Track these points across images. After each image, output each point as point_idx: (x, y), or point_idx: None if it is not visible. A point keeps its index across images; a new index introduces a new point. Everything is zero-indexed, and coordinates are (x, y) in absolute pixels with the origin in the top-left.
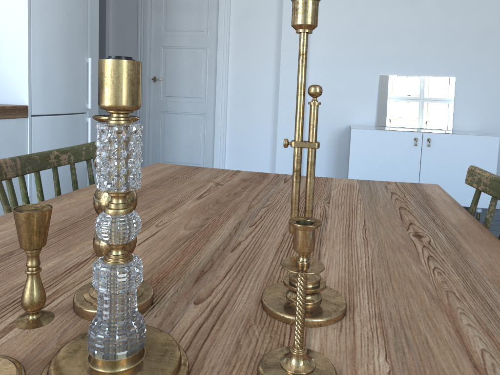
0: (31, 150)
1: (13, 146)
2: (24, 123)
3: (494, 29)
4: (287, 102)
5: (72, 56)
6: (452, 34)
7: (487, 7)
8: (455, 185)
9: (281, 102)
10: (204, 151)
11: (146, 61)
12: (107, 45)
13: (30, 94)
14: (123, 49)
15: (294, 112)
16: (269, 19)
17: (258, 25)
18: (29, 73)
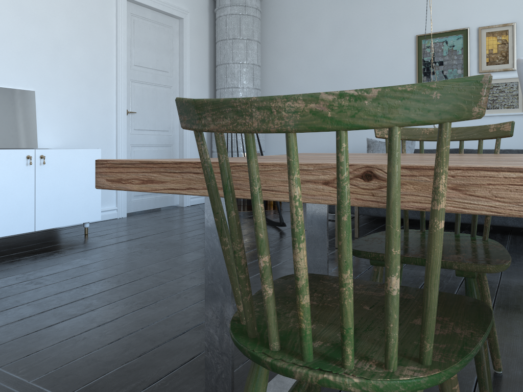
0: None
1: None
2: None
3: (65, 46)
4: None
5: None
6: (29, 44)
7: (58, 23)
8: (69, 203)
9: None
10: None
11: None
12: None
13: None
14: None
15: None
16: None
17: None
18: None
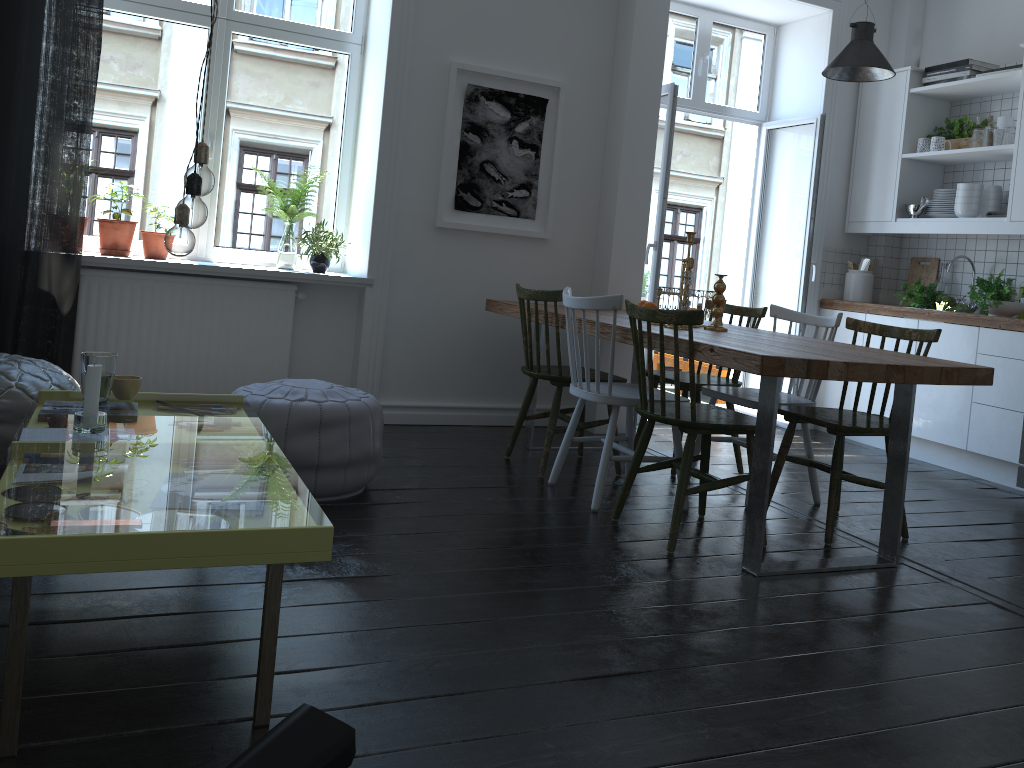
0: None
1: None
2: None
3: None
4: None
5: None
6: None
7: None
8: None
9: None
10: None
11: None
12: None
13: None
14: None
15: None
16: None
17: None
18: None
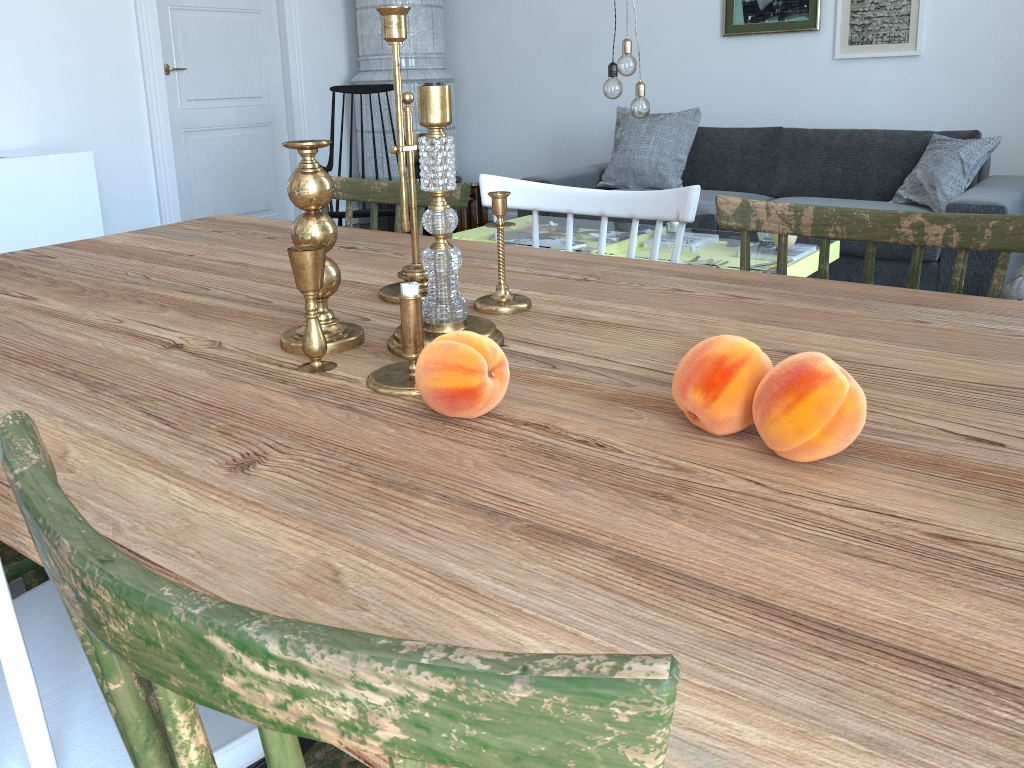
0: None
1: None
2: None
3: None
4: None
5: None
6: None
7: None
8: None
9: None
10: None
11: None
12: None
13: None
14: None
15: None
16: None
17: None
18: None
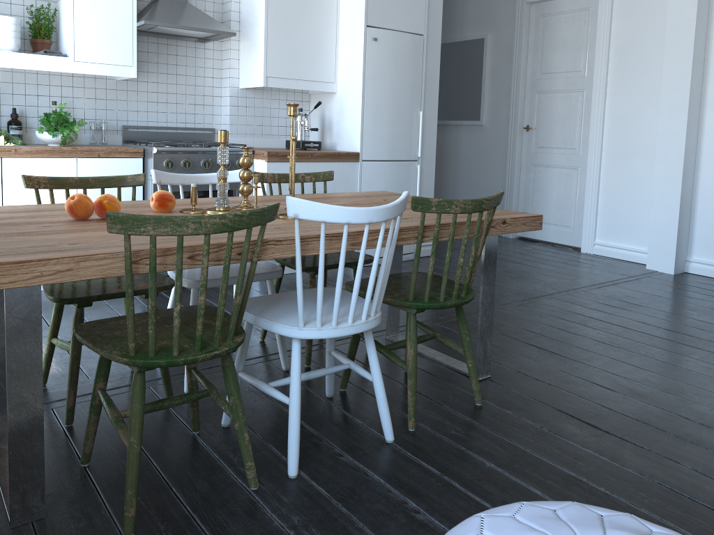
0: (360, 188)
1: (346, 183)
2: (355, 166)
3: None
4: (666, 155)
5: (402, 111)
6: None
7: None
8: None
9: (658, 154)
10: (575, 211)
11: (517, 109)
12: (483, 93)
13: (361, 144)
14: (498, 96)
15: (674, 166)
16: (655, 50)
17: (642, 59)
18: (361, 127)
